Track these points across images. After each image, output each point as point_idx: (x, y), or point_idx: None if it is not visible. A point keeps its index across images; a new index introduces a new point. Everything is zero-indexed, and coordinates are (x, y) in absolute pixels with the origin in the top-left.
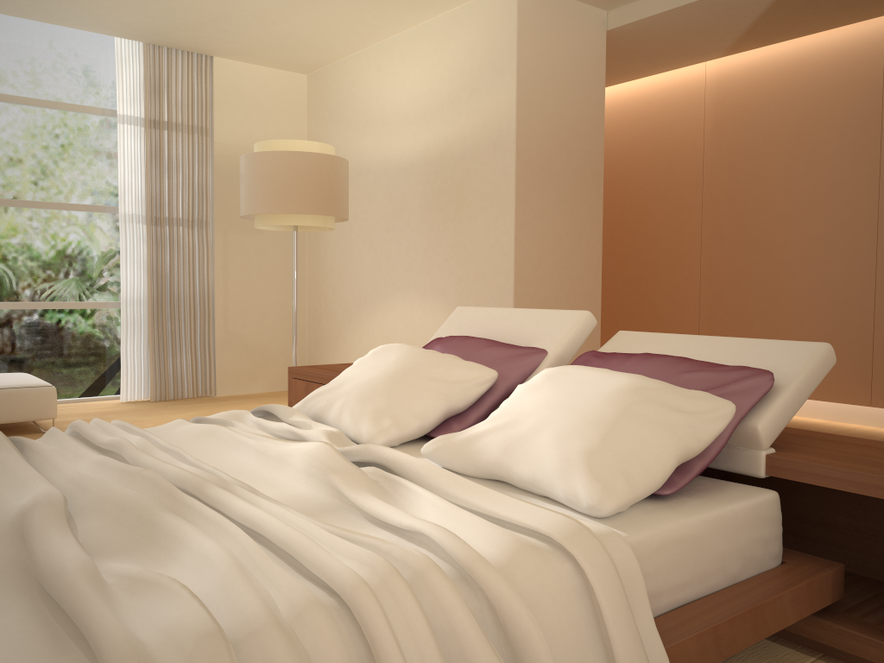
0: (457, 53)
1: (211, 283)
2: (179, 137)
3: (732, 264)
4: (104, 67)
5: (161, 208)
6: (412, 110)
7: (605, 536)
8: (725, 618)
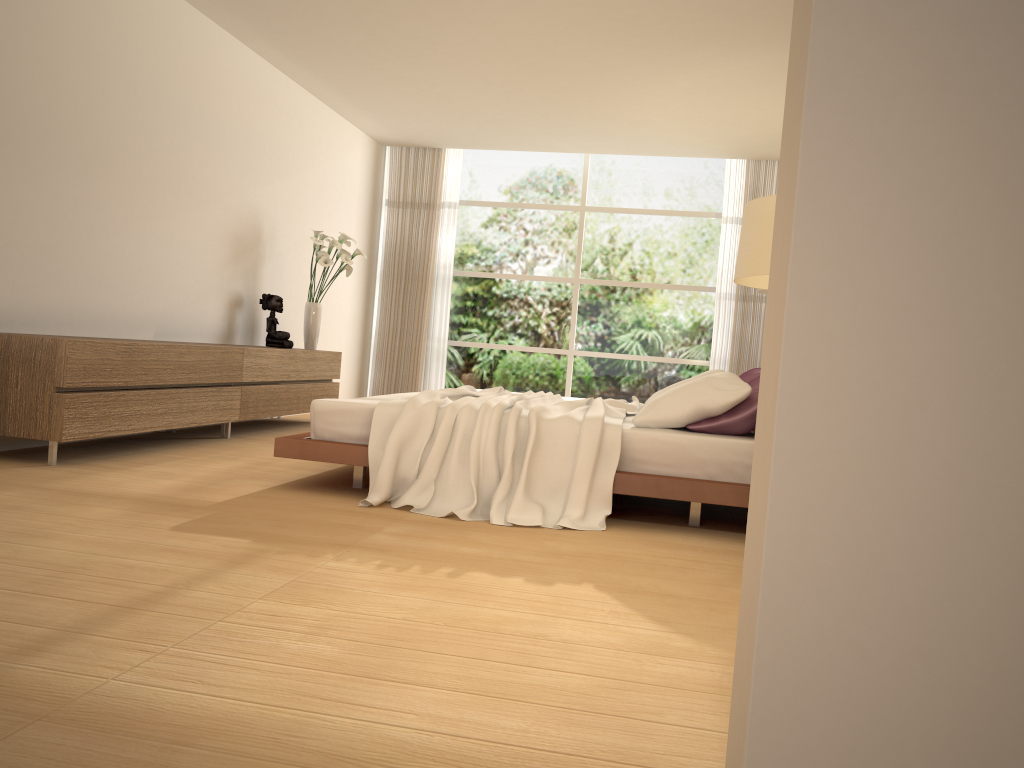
0: None
1: None
2: None
3: None
4: (720, 181)
5: (747, 288)
6: None
7: (613, 425)
8: (666, 478)
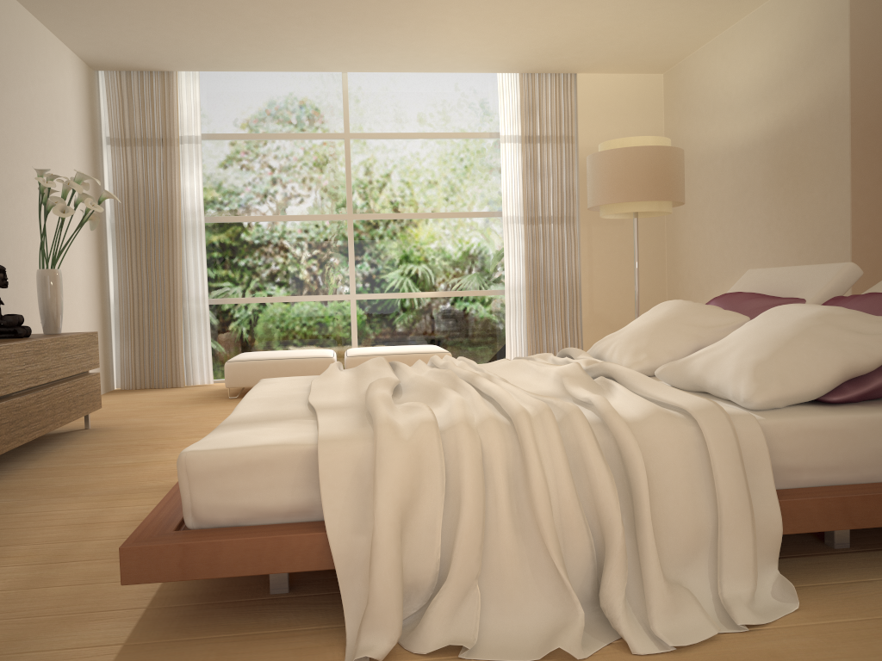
0: (793, 29)
1: (577, 271)
2: (549, 147)
3: None
4: (490, 99)
5: (534, 209)
6: (753, 91)
7: (738, 415)
8: (857, 494)
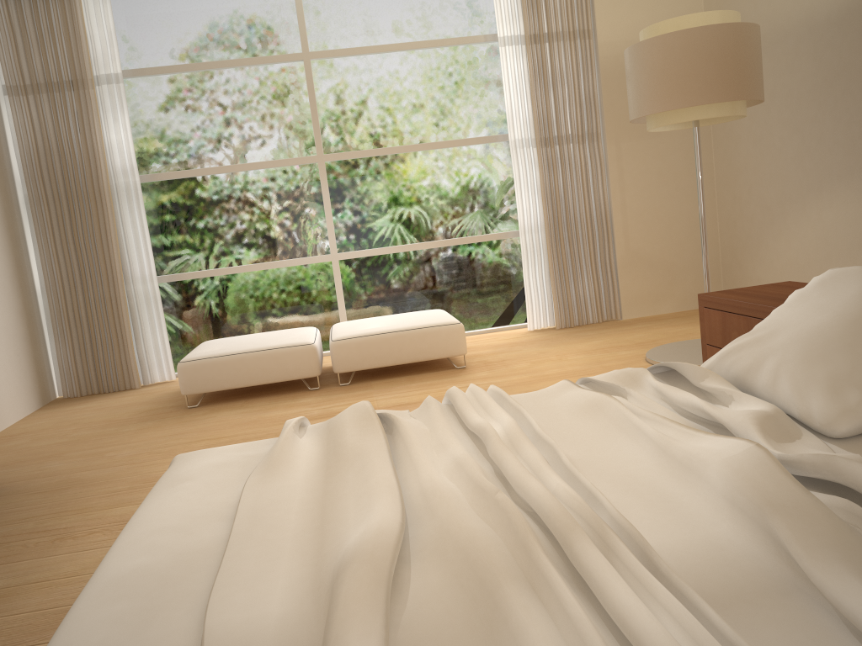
0: None
1: (606, 200)
2: (561, 47)
3: None
4: None
5: (548, 127)
6: None
7: None
8: None
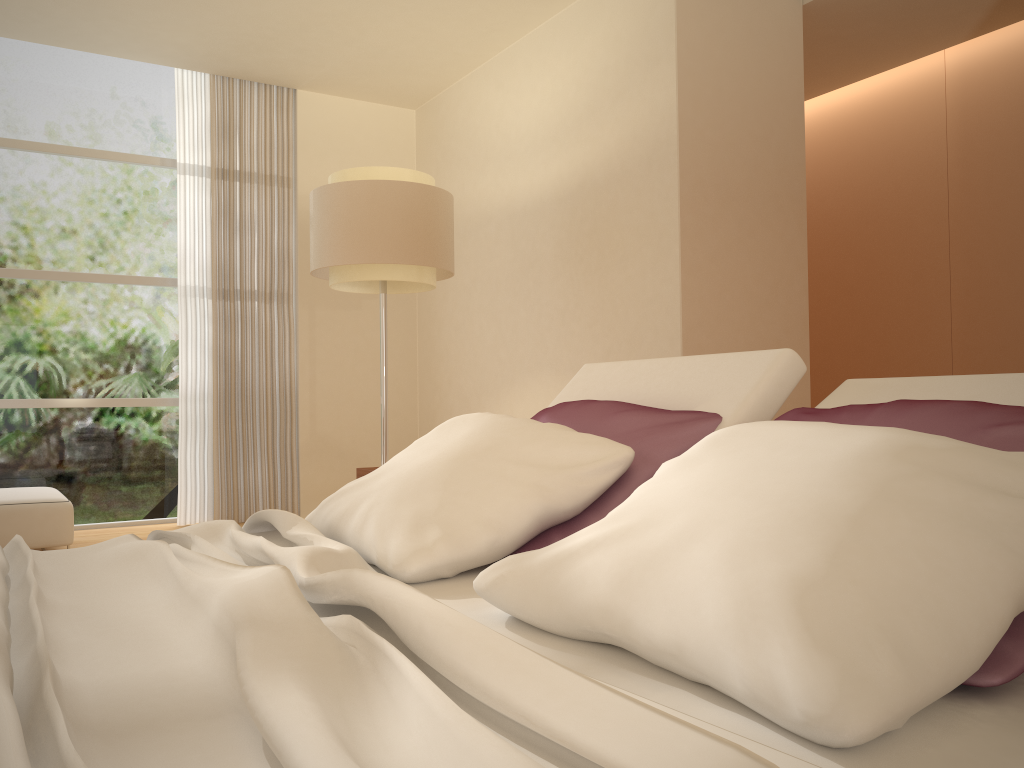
0: (597, 48)
1: (293, 372)
2: (255, 190)
3: (999, 324)
4: (164, 108)
5: (230, 278)
6: (541, 132)
7: None
8: None
